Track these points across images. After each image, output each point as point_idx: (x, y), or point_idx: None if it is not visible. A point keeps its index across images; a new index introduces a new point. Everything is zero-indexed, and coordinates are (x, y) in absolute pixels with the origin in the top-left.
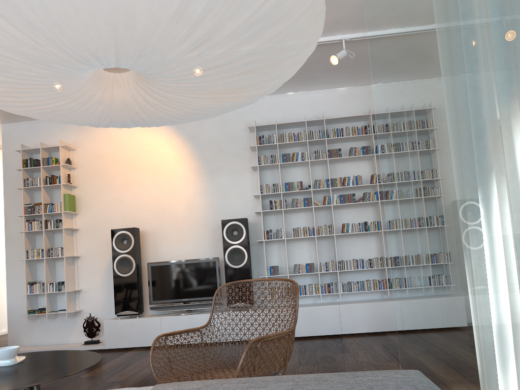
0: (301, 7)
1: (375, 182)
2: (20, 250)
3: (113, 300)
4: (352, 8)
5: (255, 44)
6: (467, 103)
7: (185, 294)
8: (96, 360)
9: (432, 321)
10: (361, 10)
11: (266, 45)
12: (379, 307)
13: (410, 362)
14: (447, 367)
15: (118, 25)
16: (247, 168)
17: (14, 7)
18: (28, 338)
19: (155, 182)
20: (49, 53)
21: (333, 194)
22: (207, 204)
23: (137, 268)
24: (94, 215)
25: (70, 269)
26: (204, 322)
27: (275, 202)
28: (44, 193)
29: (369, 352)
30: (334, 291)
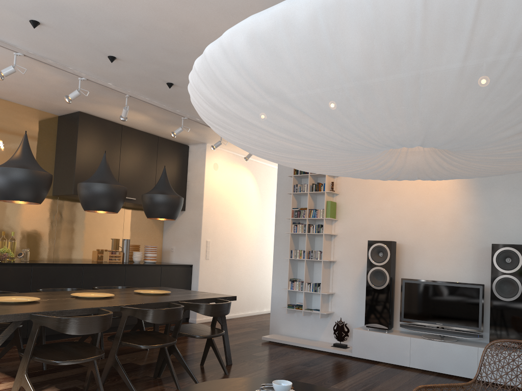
0: None
1: None
2: (285, 248)
3: (363, 309)
4: None
5: None
6: None
7: (439, 318)
8: None
9: None
10: None
11: None
12: None
13: None
14: None
15: (434, 122)
16: None
17: (332, 116)
18: (285, 328)
19: (416, 193)
20: (354, 143)
21: None
22: (475, 223)
23: (391, 283)
24: (352, 222)
25: (326, 273)
26: (460, 354)
27: None
28: (310, 199)
29: None
30: None
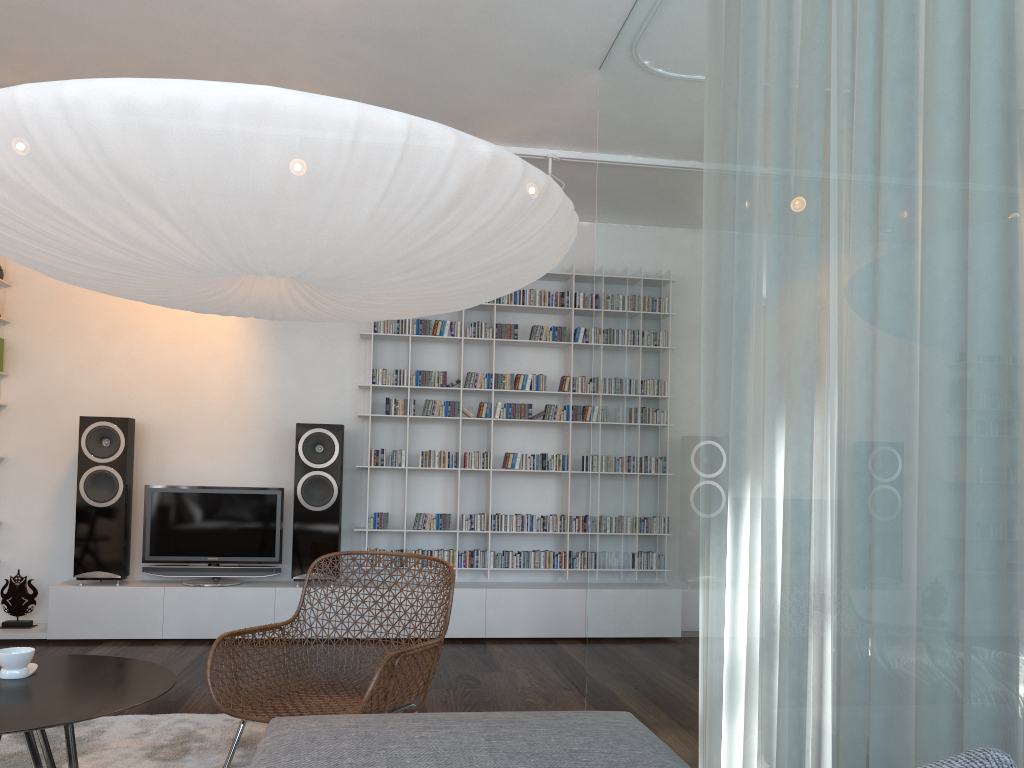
0: (552, 248)
1: (567, 389)
2: None
3: (66, 548)
4: (574, 120)
5: (484, 280)
6: (730, 387)
7: (213, 548)
8: (169, 677)
9: (647, 643)
10: (587, 124)
11: (497, 281)
12: (550, 598)
13: (603, 695)
14: (659, 707)
15: (328, 256)
16: (351, 333)
17: (207, 228)
18: None
19: (172, 334)
20: (213, 263)
21: (496, 399)
22: (270, 389)
23: (127, 495)
24: (41, 381)
25: None
26: (248, 603)
27: (396, 402)
28: None
29: (533, 672)
30: (479, 564)
